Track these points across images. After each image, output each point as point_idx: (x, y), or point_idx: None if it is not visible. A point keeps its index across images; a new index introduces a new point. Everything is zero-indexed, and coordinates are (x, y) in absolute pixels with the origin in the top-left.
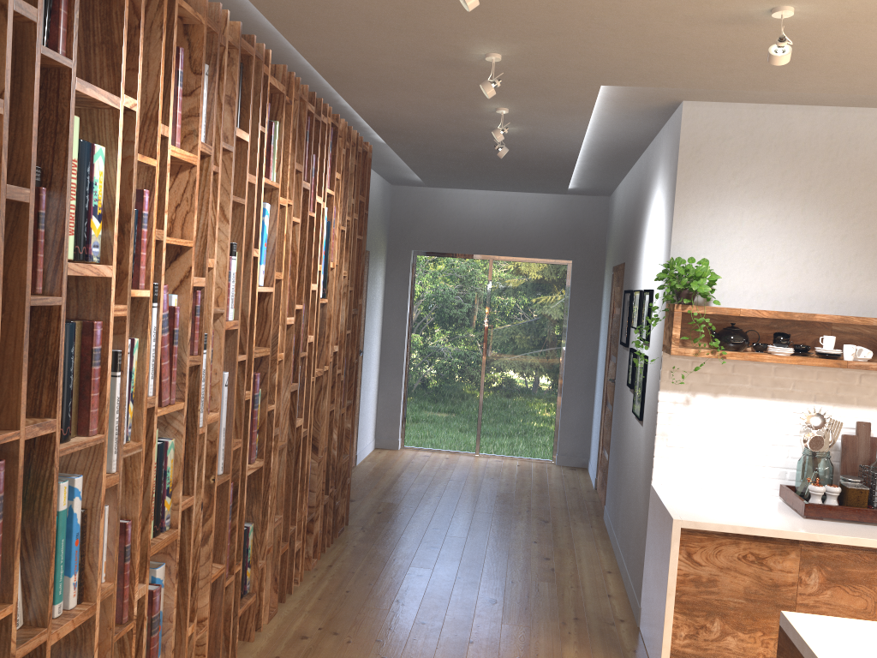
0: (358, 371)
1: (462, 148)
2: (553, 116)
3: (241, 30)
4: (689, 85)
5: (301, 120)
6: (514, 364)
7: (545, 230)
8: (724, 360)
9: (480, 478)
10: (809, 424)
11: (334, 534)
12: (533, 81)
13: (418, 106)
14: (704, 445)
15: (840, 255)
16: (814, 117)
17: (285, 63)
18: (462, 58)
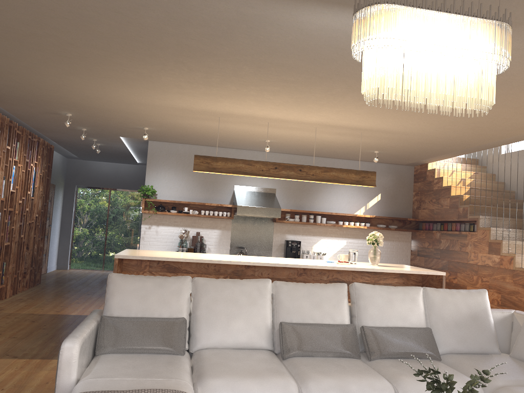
0: (49, 233)
1: (88, 148)
2: (112, 142)
3: (9, 120)
4: (142, 138)
5: (26, 140)
6: (119, 232)
7: (133, 178)
8: (160, 215)
9: (100, 275)
10: (183, 232)
11: (34, 284)
12: (99, 134)
13: (67, 137)
14: (154, 240)
15: (192, 185)
16: (185, 147)
17: (21, 123)
18: (76, 128)
